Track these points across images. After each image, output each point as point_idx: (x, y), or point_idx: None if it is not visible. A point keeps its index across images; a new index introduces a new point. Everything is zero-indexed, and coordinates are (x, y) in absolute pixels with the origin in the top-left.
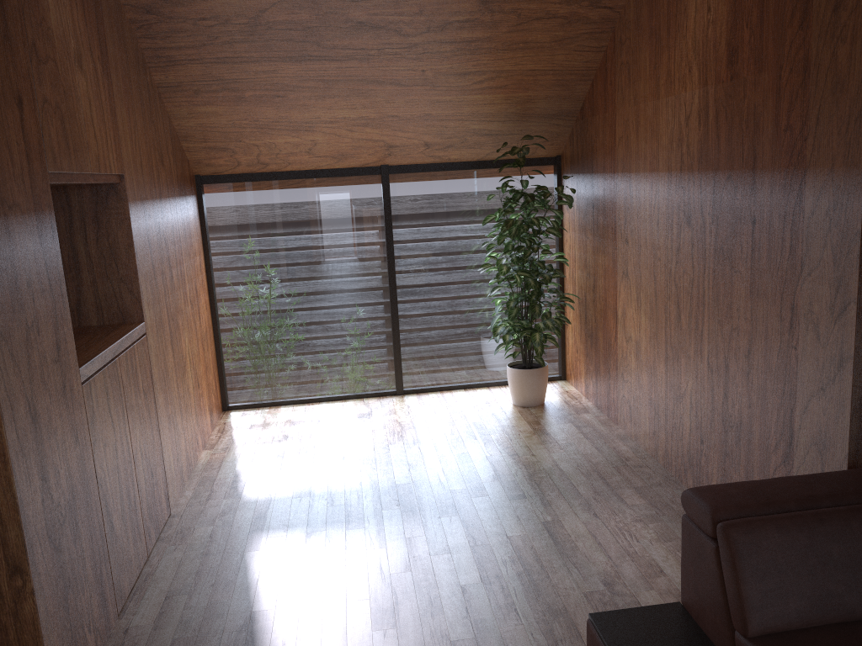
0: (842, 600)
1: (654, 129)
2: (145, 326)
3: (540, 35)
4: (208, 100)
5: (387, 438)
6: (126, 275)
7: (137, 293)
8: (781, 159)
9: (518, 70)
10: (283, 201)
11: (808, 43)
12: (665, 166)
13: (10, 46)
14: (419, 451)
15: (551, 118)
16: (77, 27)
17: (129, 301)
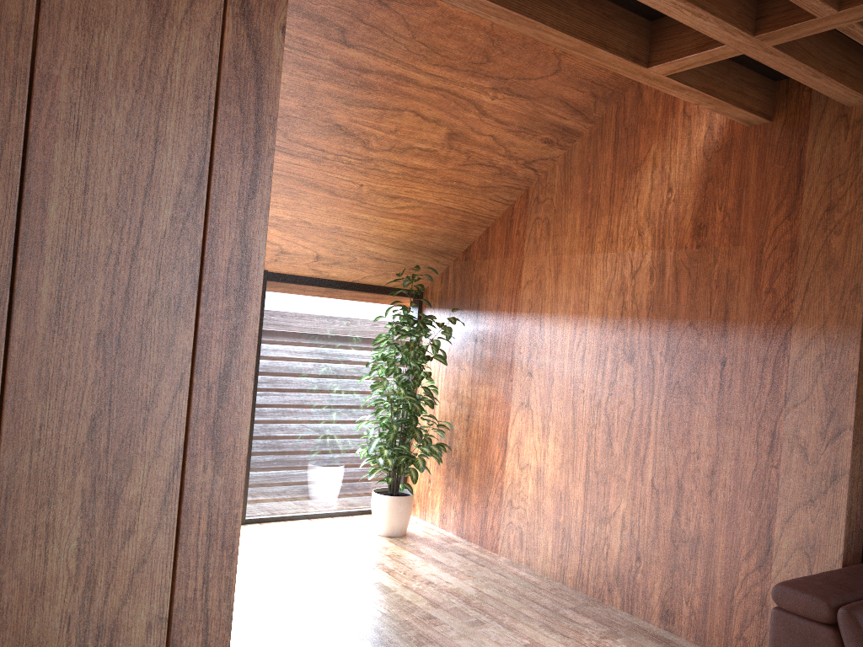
0: None
1: (583, 278)
2: None
3: (473, 179)
4: None
5: (274, 570)
6: None
7: None
8: (761, 314)
9: (438, 204)
10: None
11: (796, 230)
12: (598, 310)
13: None
14: (326, 582)
15: (437, 254)
16: None
17: None
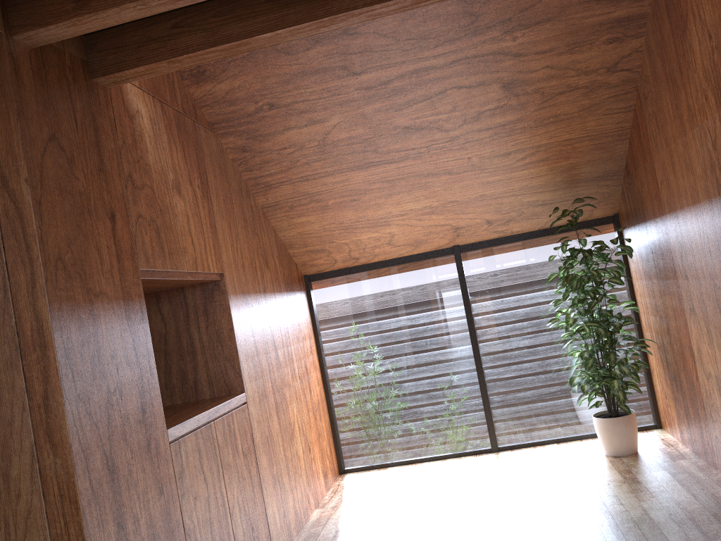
0: None
1: (688, 164)
2: (245, 396)
3: (567, 107)
4: (301, 212)
5: (477, 492)
6: (229, 354)
7: (238, 369)
8: None
9: (554, 142)
10: (374, 287)
11: None
12: (704, 194)
13: (105, 176)
14: (505, 503)
15: (599, 180)
16: (176, 164)
17: (232, 376)
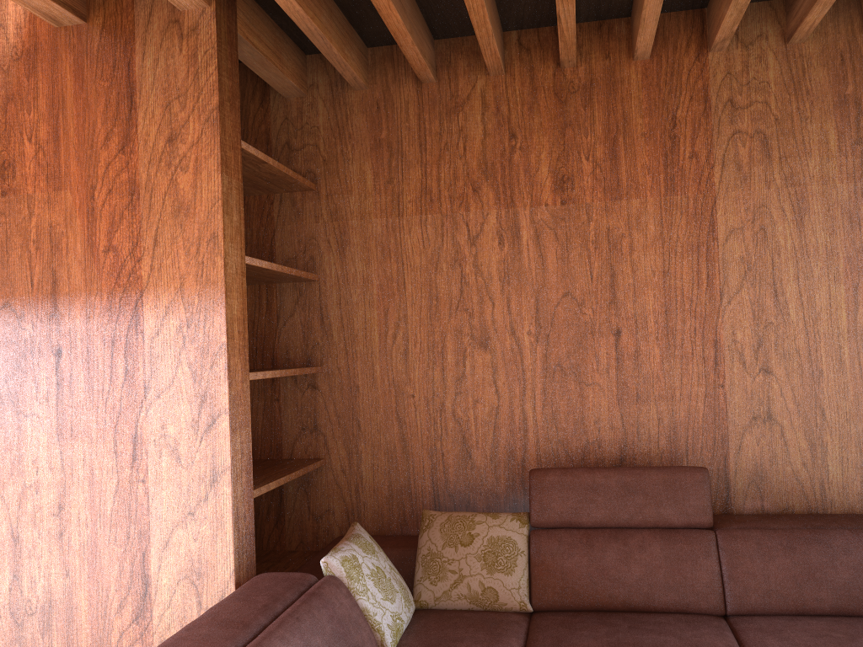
0: None
1: None
2: None
3: None
4: None
5: None
6: None
7: None
8: (102, 281)
9: None
10: None
11: (135, 167)
12: None
13: None
14: None
15: None
16: None
17: None
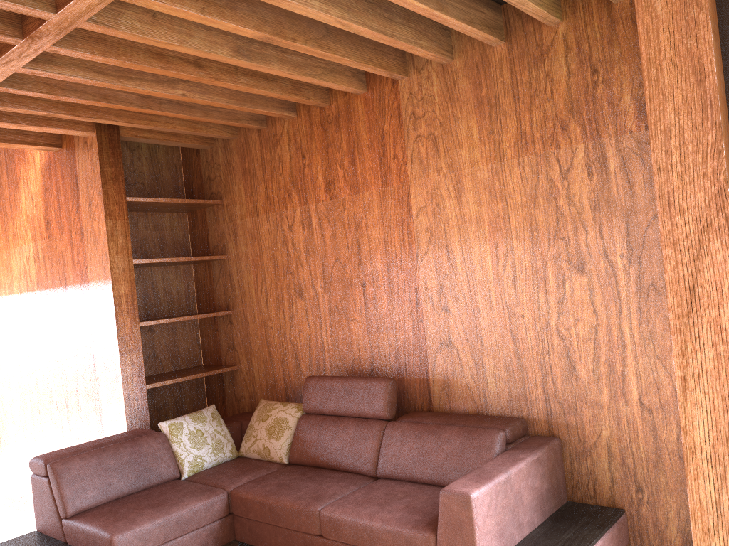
0: (117, 486)
1: (9, 268)
2: None
3: None
4: None
5: None
6: None
7: None
8: (78, 278)
9: None
10: None
11: (81, 220)
12: (18, 289)
13: None
14: None
15: None
16: None
17: None
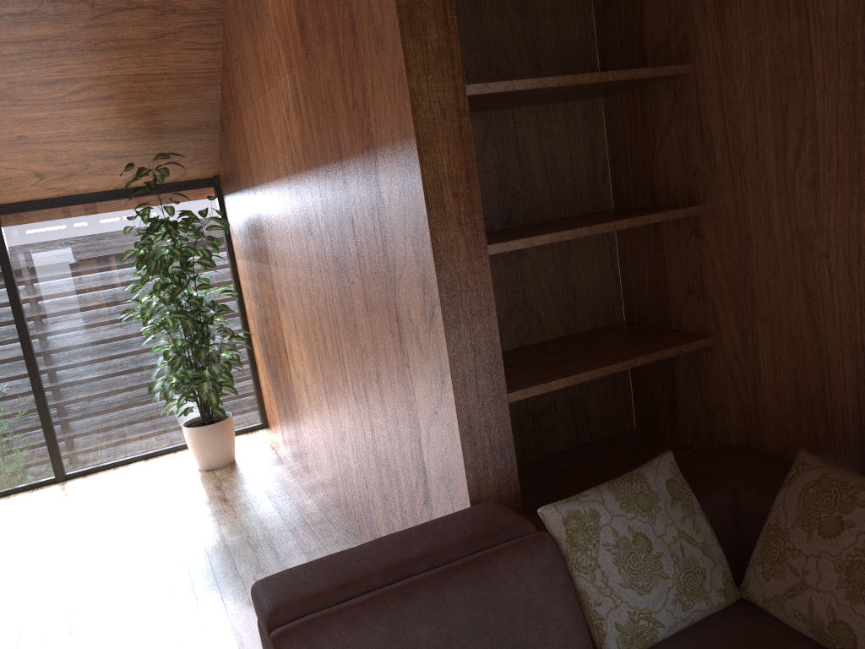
0: None
1: (269, 130)
2: None
3: (132, 31)
4: None
5: (19, 546)
6: None
7: None
8: (357, 142)
9: (121, 75)
10: None
11: None
12: (284, 170)
13: None
14: (54, 556)
15: (189, 132)
16: None
17: None
